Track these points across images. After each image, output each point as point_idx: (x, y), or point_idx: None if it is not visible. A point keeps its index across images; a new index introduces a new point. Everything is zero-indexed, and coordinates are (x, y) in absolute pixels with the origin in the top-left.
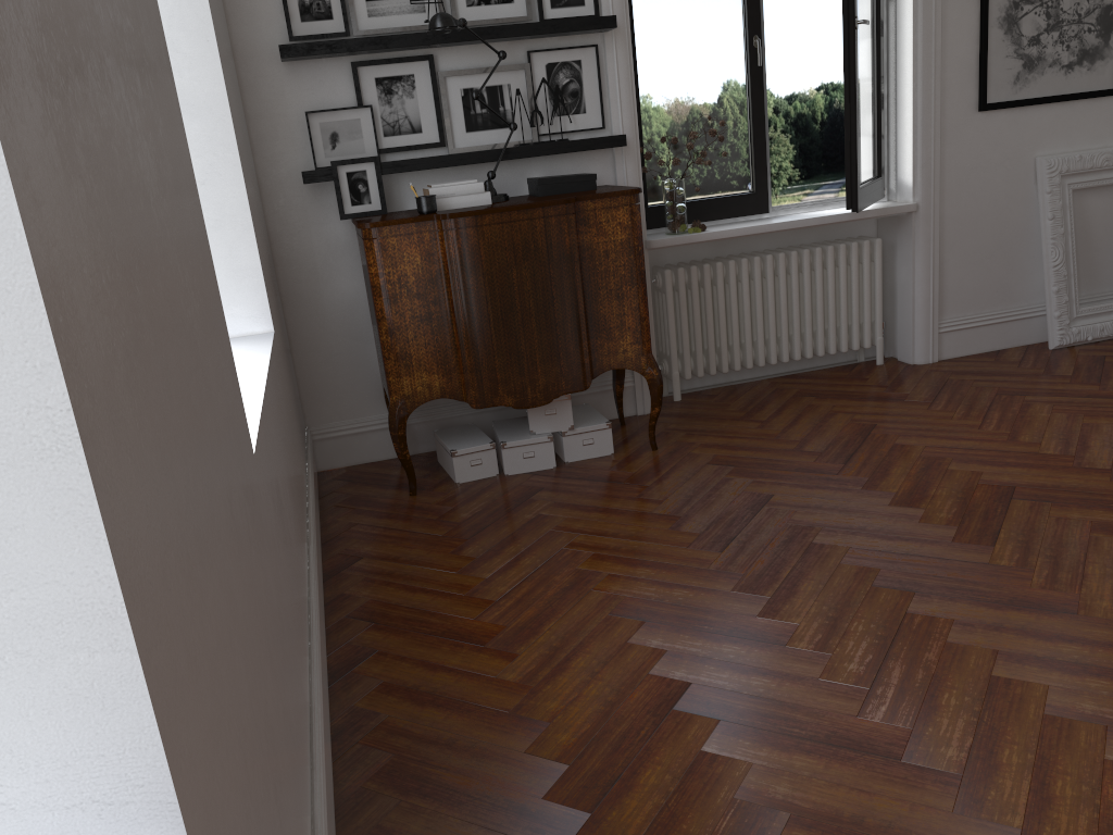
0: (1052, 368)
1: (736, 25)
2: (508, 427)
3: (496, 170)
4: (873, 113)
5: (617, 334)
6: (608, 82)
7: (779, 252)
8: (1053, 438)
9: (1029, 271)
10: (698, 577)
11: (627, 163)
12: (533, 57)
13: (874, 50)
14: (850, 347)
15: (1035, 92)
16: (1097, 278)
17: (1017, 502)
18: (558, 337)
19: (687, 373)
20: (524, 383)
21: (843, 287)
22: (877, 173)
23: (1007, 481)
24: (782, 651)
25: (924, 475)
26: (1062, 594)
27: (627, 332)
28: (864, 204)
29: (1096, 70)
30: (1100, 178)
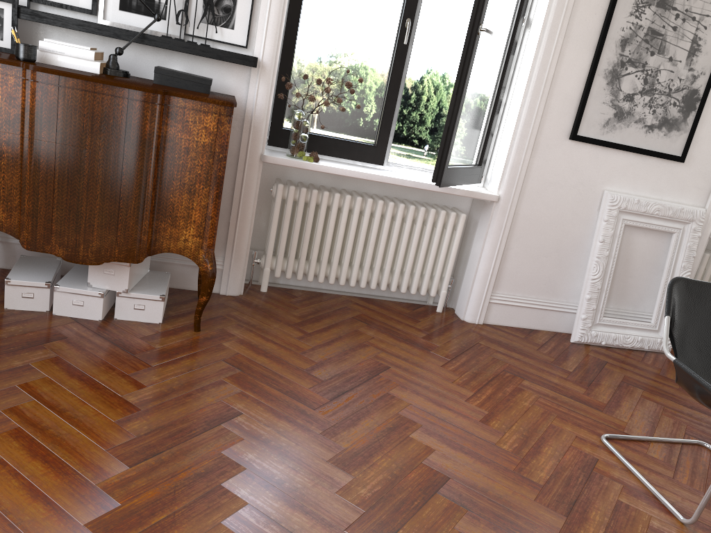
0: (562, 359)
1: (395, 4)
2: (80, 273)
3: (125, 48)
4: (486, 113)
5: (182, 223)
6: (260, 9)
7: (380, 199)
8: (517, 432)
9: (575, 276)
10: (74, 494)
11: (260, 84)
12: None
13: (502, 63)
14: (419, 291)
15: (618, 139)
16: (625, 298)
17: (438, 499)
18: (120, 210)
19: (277, 272)
20: (78, 240)
21: (425, 243)
22: (479, 162)
23: (447, 468)
24: None
25: (384, 436)
26: None
27: (192, 224)
28: (451, 183)
29: (670, 137)
30: (649, 222)
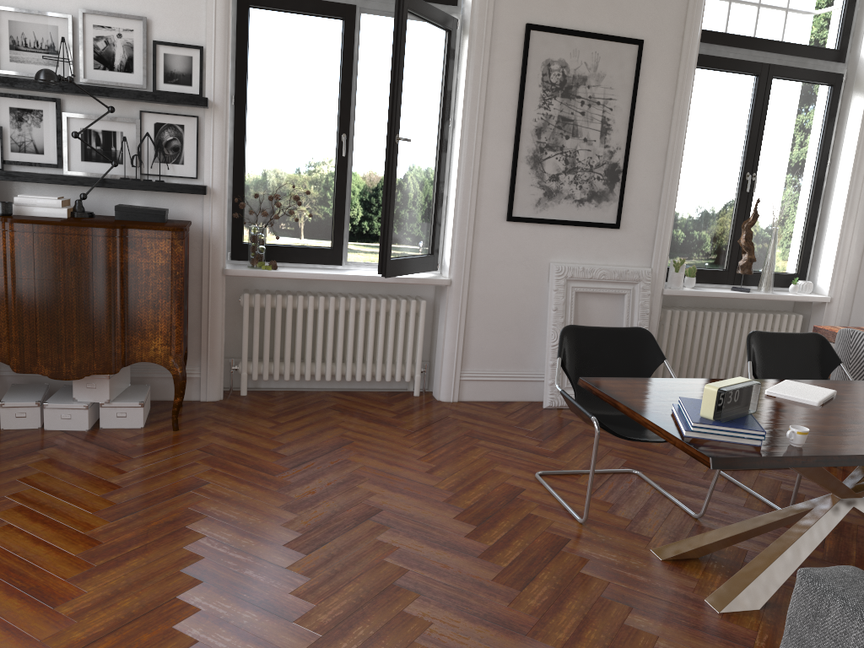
0: (527, 422)
1: (331, 123)
2: (67, 392)
3: (88, 193)
4: (428, 207)
5: (151, 335)
6: (205, 145)
7: (342, 296)
8: (457, 477)
9: (539, 346)
10: (67, 539)
11: (213, 208)
12: (144, 115)
13: (434, 161)
14: (395, 378)
15: (552, 215)
16: None
17: (368, 523)
18: (94, 329)
19: (254, 375)
20: (61, 359)
21: (391, 332)
22: (431, 251)
23: (383, 504)
24: (45, 612)
25: (333, 488)
26: (304, 603)
27: (159, 335)
28: (399, 273)
29: (602, 207)
30: (598, 287)
